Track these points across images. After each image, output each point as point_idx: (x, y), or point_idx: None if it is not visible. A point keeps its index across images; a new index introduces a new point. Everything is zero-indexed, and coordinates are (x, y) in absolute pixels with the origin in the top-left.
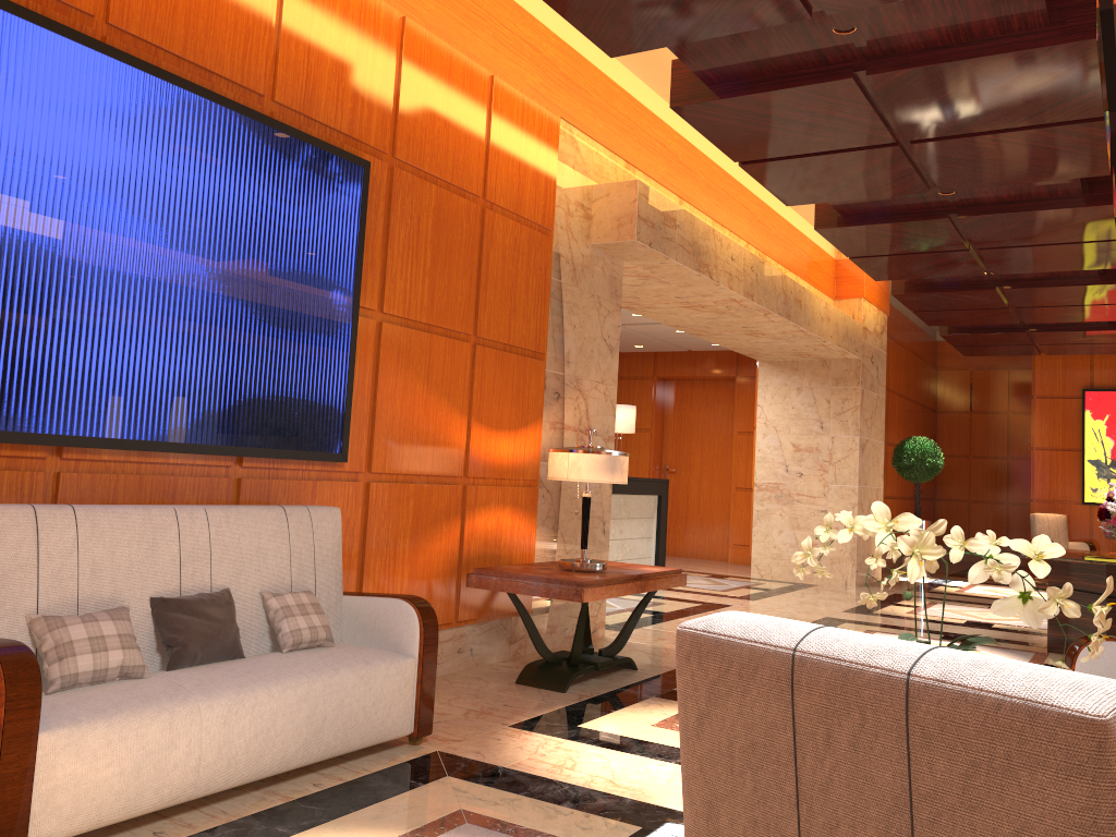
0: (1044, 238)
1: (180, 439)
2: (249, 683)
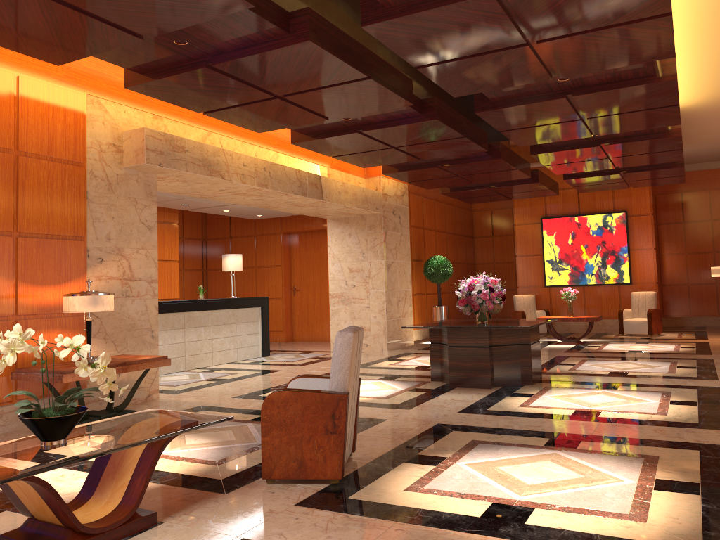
0: (424, 138)
1: None
2: None
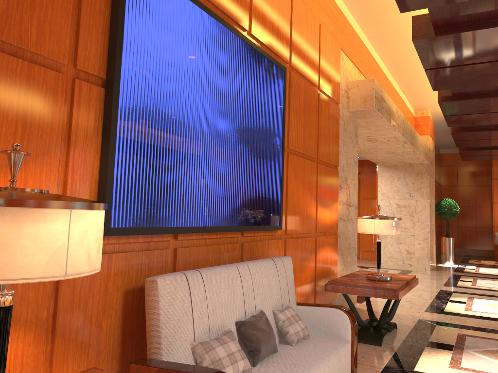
0: None
1: (224, 224)
2: (302, 372)
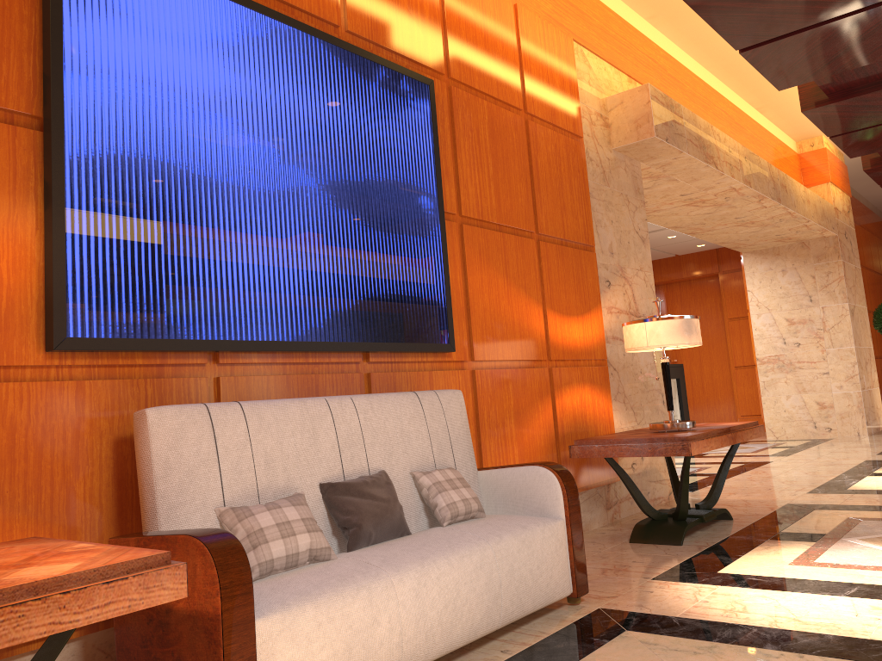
0: None
1: (316, 338)
2: (428, 555)
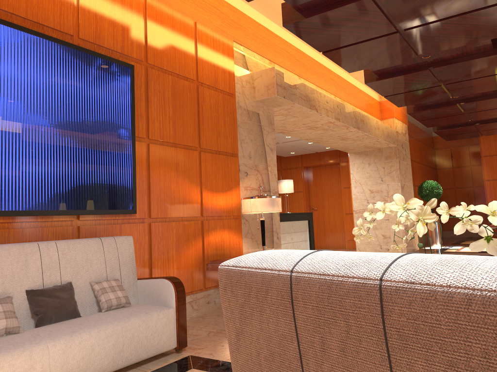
0: (477, 74)
1: (42, 208)
2: (78, 330)
